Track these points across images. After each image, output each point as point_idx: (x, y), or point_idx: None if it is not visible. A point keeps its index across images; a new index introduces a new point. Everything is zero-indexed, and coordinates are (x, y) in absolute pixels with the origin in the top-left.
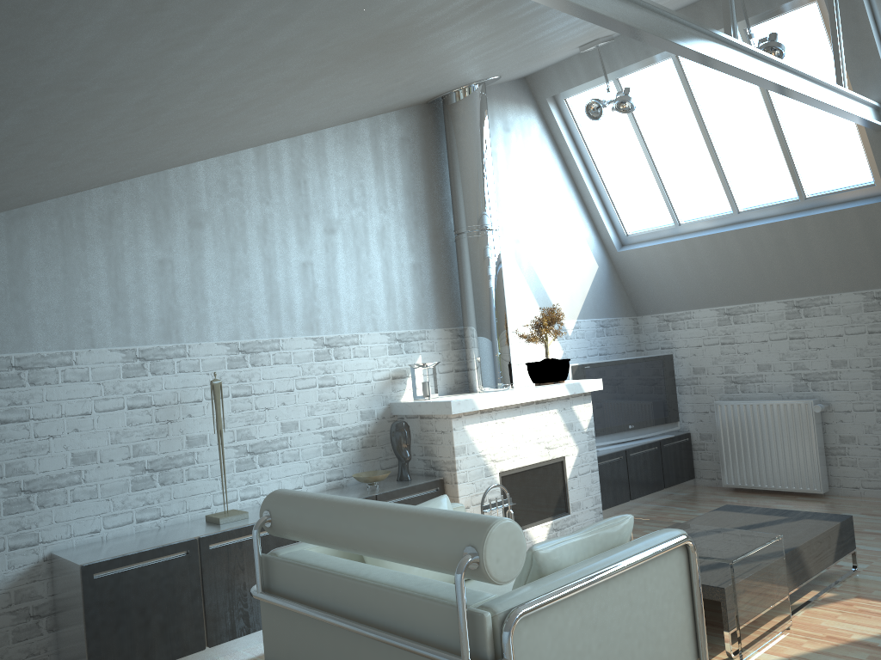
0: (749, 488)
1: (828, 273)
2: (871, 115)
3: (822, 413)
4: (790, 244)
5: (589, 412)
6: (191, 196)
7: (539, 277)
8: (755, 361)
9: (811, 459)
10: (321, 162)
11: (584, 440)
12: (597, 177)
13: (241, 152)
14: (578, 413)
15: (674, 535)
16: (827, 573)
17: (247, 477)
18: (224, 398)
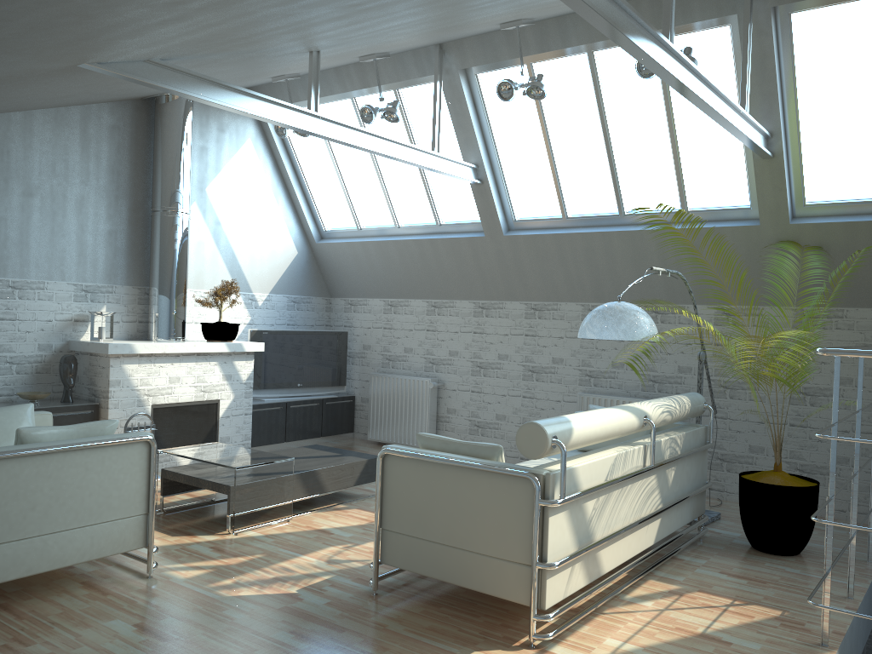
0: (384, 442)
1: (453, 284)
2: (467, 173)
3: (439, 390)
4: (428, 257)
5: (250, 368)
6: None
7: (236, 255)
8: (403, 344)
9: (425, 423)
10: (27, 137)
11: (242, 389)
12: (303, 180)
13: None
14: (239, 367)
15: (140, 435)
16: (359, 495)
17: None
18: None
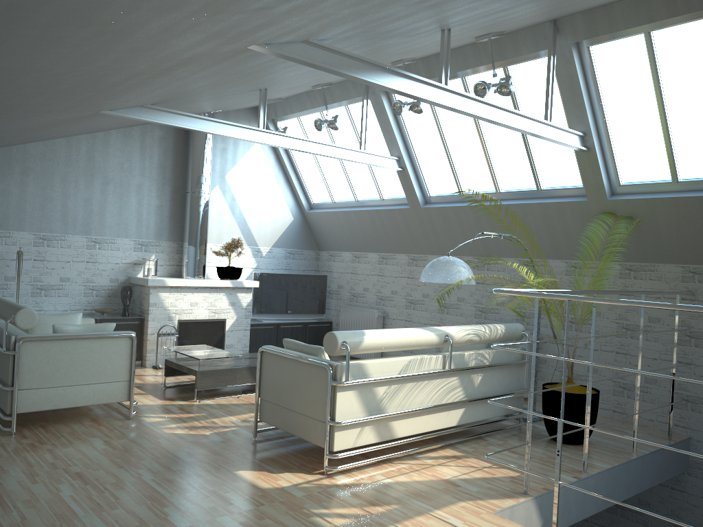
0: None
1: (394, 242)
2: (390, 163)
3: (384, 318)
4: (376, 223)
5: (249, 298)
6: (24, 159)
7: (247, 220)
8: (363, 285)
9: None
10: (105, 147)
11: (242, 312)
12: (296, 168)
13: (57, 139)
14: (240, 298)
15: (126, 332)
16: None
17: (36, 300)
18: (28, 260)
